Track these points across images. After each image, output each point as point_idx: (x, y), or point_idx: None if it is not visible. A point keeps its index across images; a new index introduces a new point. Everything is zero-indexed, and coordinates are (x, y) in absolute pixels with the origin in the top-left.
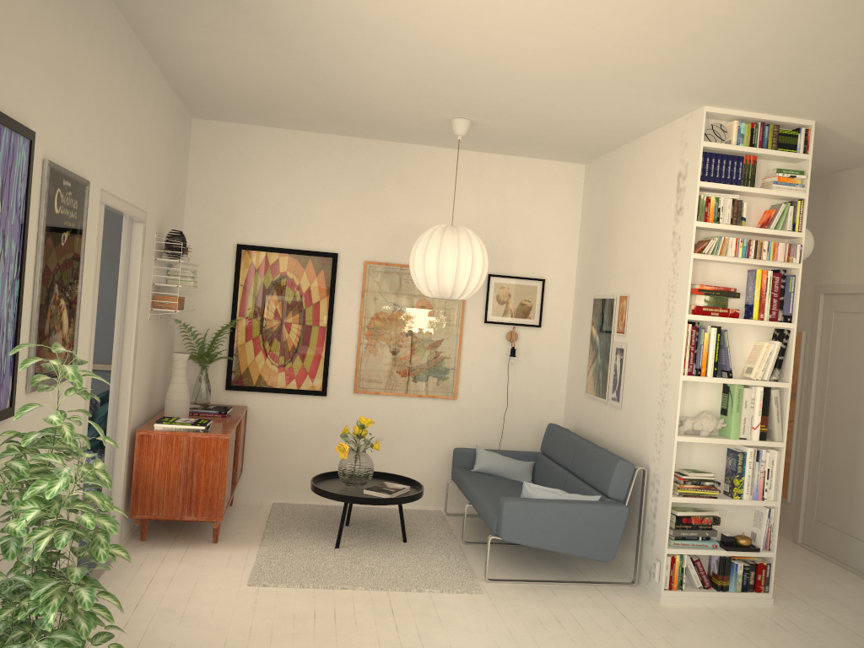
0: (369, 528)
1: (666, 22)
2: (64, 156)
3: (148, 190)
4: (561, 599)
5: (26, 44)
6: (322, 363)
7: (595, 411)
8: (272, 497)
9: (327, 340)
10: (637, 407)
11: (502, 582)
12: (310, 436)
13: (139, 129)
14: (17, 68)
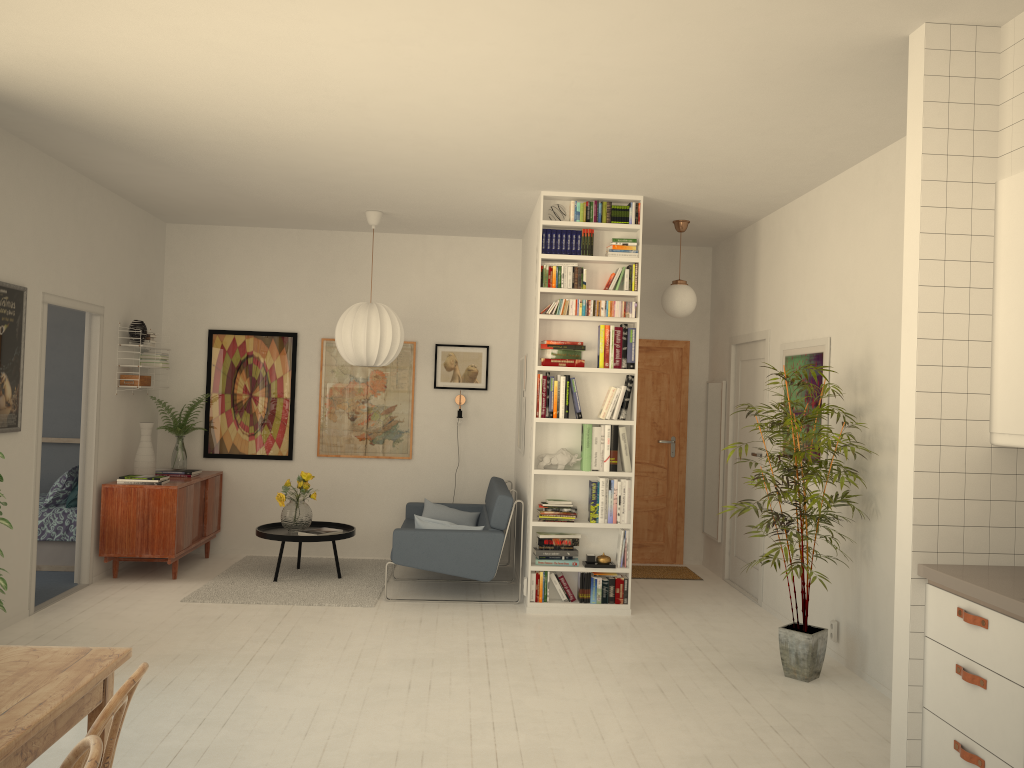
0: (316, 570)
1: (427, 143)
2: None
3: (105, 289)
4: (440, 610)
5: None
6: (288, 430)
7: (519, 461)
8: (249, 552)
9: (291, 410)
10: (526, 450)
11: (399, 601)
12: None
13: (89, 242)
14: None
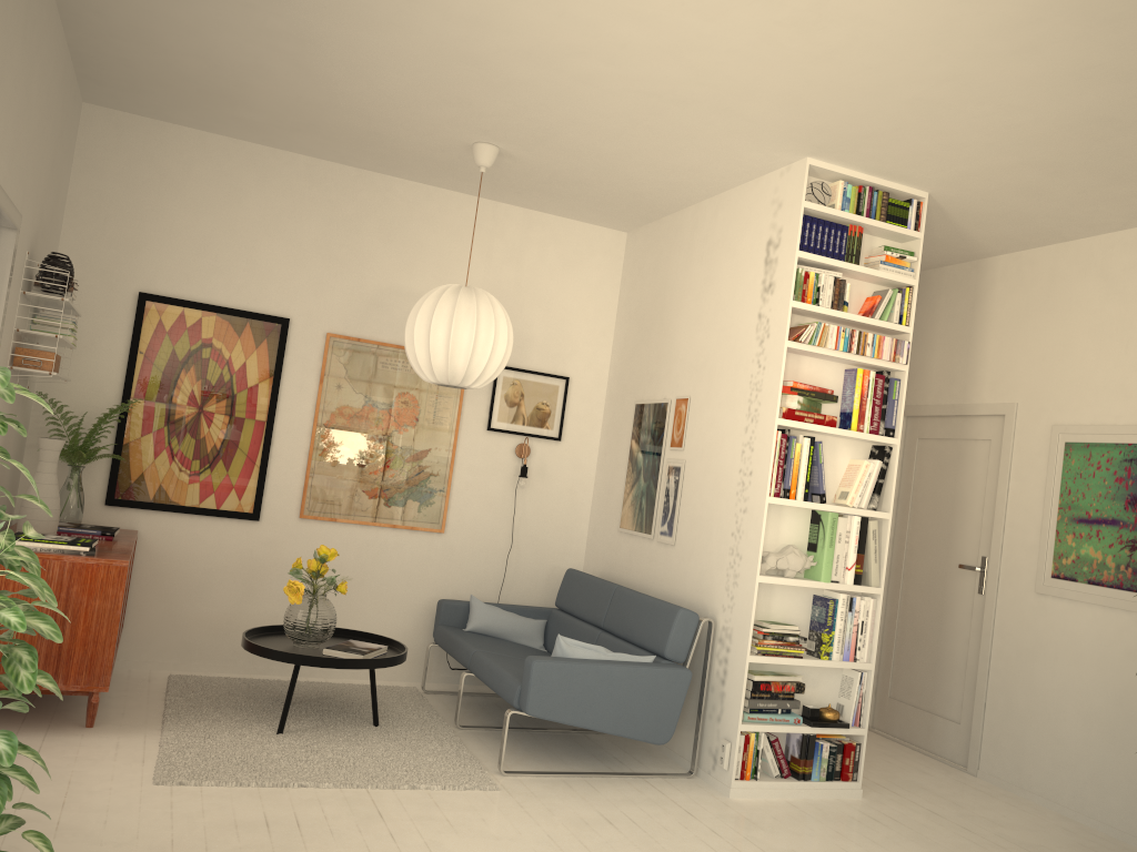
0: (320, 708)
1: (808, 23)
2: None
3: (26, 184)
4: (605, 795)
5: None
6: (257, 473)
7: (634, 551)
8: (167, 667)
9: (266, 440)
10: (699, 541)
11: (522, 775)
12: (230, 578)
13: (27, 86)
14: None
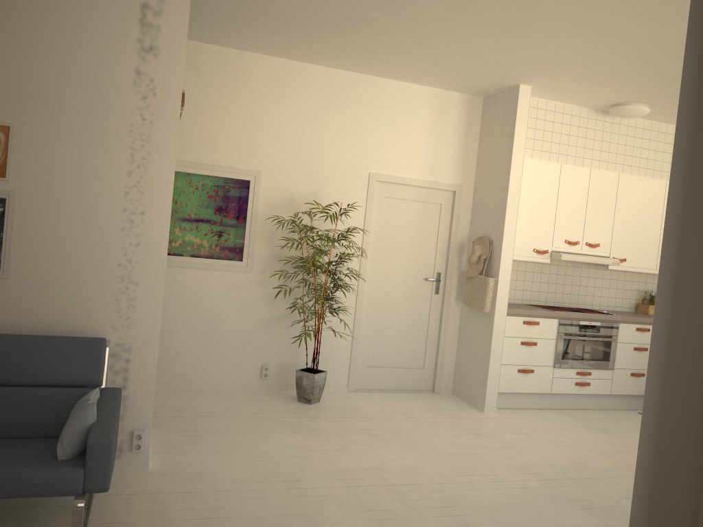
0: None
1: None
2: None
3: None
4: (141, 520)
5: None
6: None
7: None
8: None
9: None
10: (60, 272)
11: None
12: None
13: None
14: None
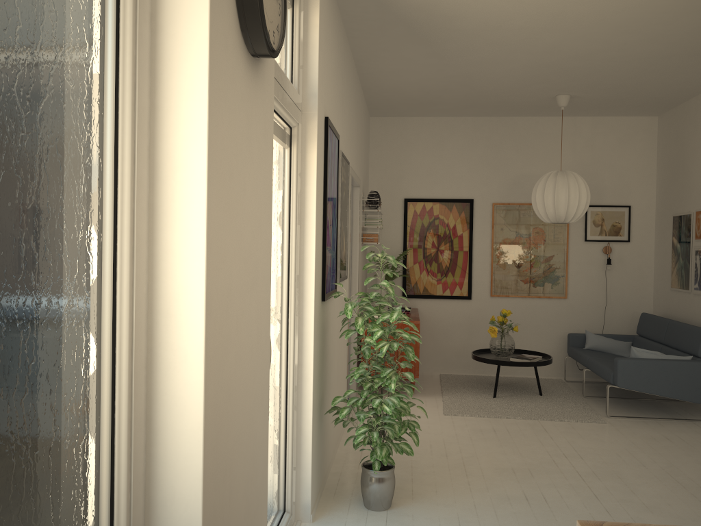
0: (512, 387)
1: None
2: (342, 148)
3: (359, 166)
4: (667, 428)
5: (335, 87)
6: (467, 276)
7: (680, 300)
8: (438, 371)
9: (469, 260)
10: None
11: (619, 418)
12: (461, 328)
13: (357, 128)
14: (334, 102)
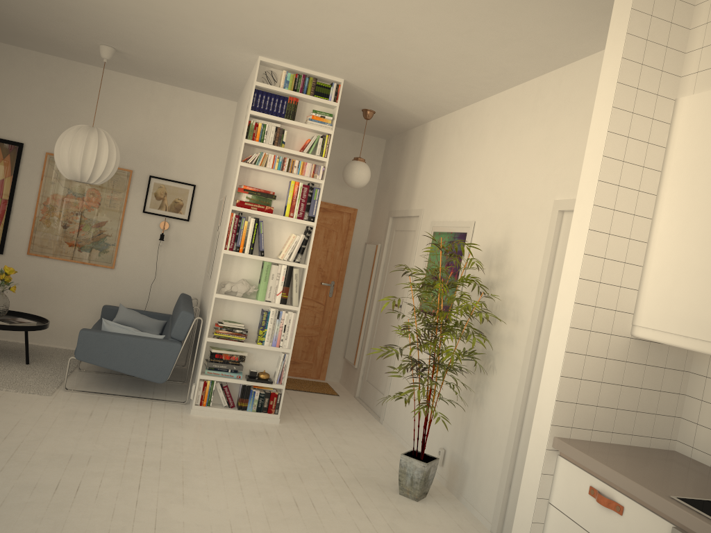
0: (7, 354)
1: None
2: None
3: None
4: (113, 405)
5: None
6: (2, 228)
7: (206, 284)
8: None
9: (8, 210)
10: (213, 276)
11: (77, 392)
12: None
13: None
14: None
